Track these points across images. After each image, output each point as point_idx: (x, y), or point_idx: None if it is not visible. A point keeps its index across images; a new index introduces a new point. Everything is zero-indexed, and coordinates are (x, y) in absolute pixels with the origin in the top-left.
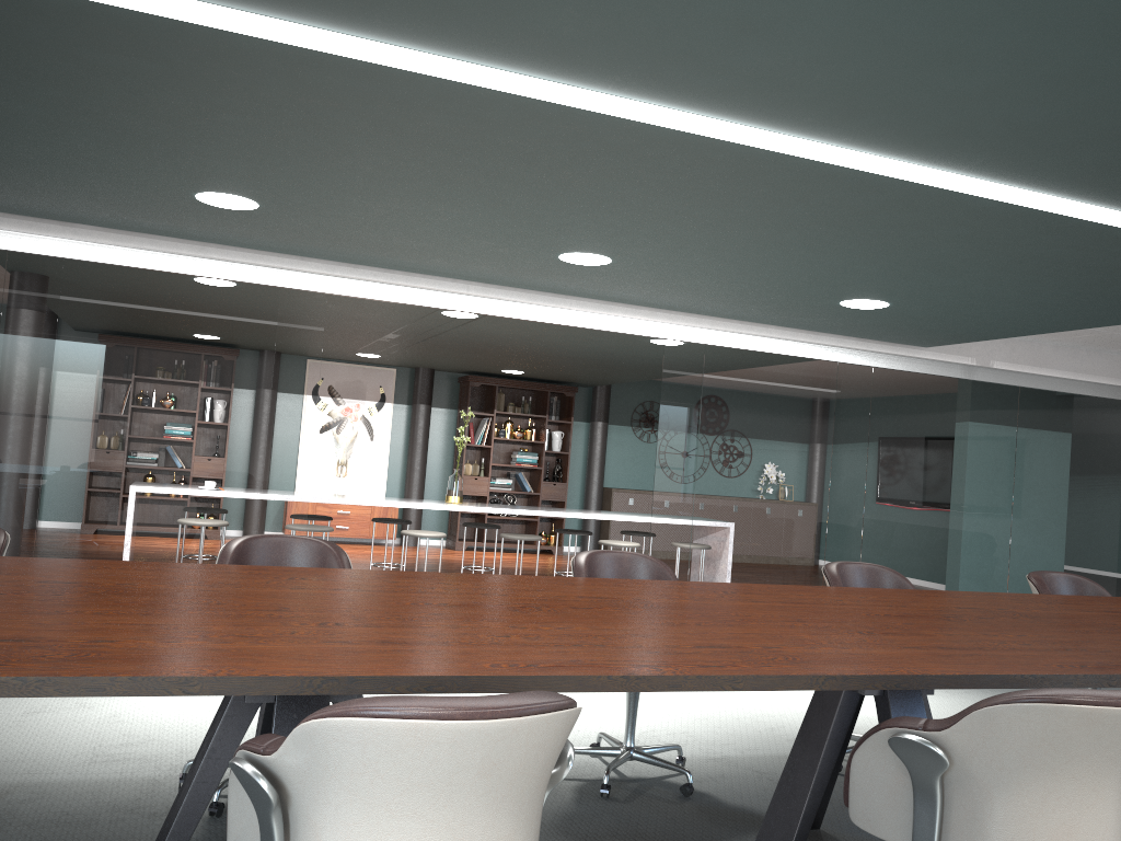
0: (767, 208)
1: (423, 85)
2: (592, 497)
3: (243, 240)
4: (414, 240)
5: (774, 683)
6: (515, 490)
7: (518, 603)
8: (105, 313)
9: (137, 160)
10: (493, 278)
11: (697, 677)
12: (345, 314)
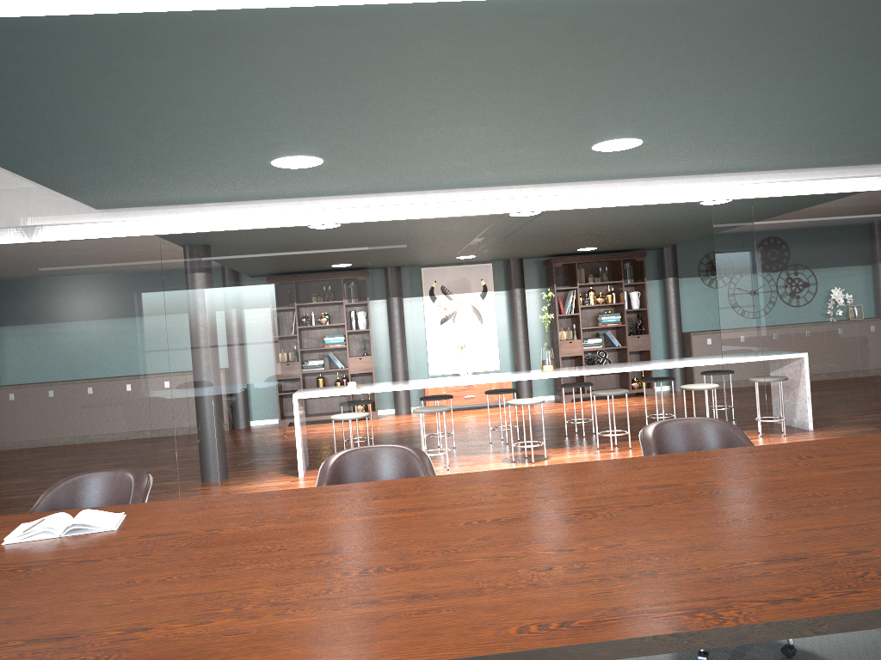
0: (789, 55)
1: (402, 16)
2: (674, 343)
3: (326, 190)
4: (460, 161)
5: (868, 621)
6: (605, 346)
7: (574, 508)
8: (237, 270)
9: (212, 145)
10: (540, 179)
11: (766, 624)
12: (433, 231)
